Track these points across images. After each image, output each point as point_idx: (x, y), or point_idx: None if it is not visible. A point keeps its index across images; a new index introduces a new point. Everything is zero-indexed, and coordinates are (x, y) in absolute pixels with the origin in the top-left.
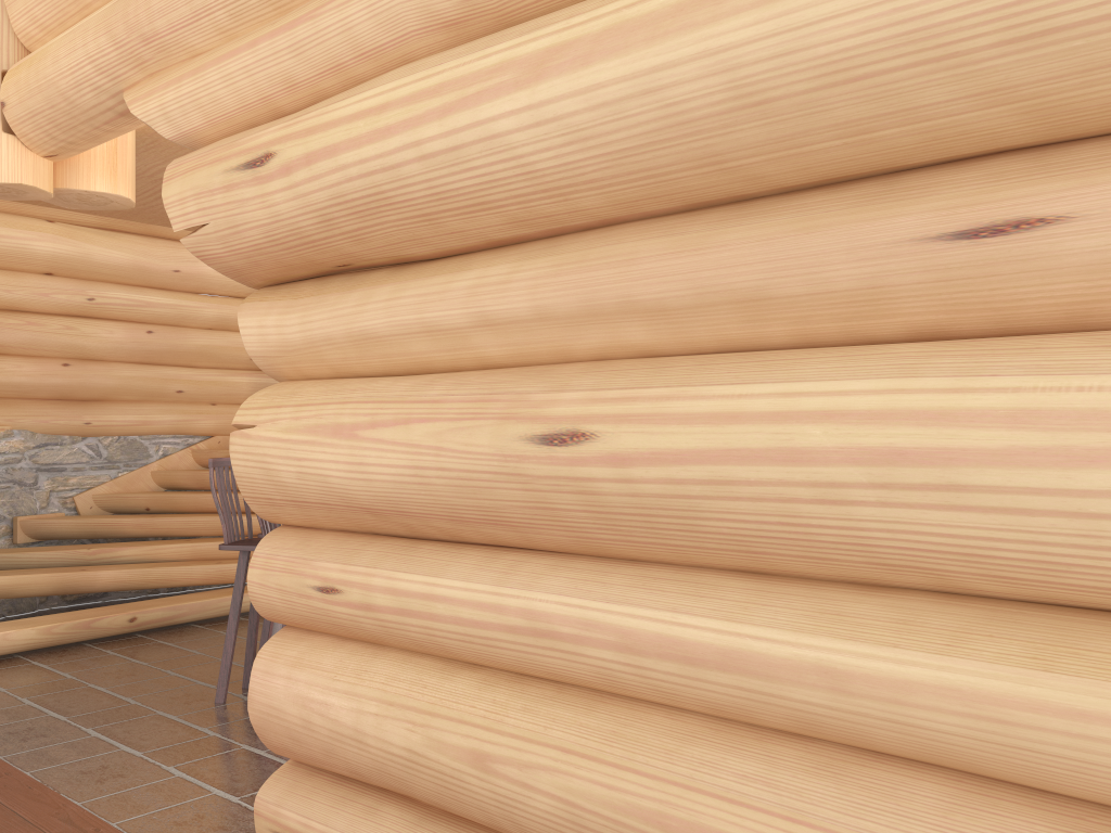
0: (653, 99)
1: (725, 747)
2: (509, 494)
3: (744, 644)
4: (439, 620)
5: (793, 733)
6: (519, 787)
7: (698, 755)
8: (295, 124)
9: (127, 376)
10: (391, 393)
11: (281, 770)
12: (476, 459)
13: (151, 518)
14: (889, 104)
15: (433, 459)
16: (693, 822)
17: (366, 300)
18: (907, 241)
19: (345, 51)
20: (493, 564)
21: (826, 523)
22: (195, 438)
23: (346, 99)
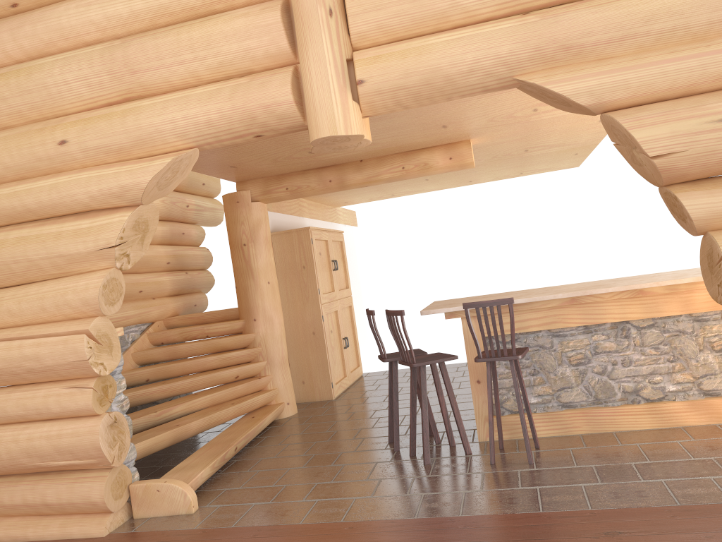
0: None
1: None
2: None
3: None
4: None
5: None
6: None
7: None
8: None
9: None
10: None
11: None
12: None
13: (170, 384)
14: None
15: None
16: None
17: None
18: None
19: None
20: None
21: None
22: (145, 325)
23: None
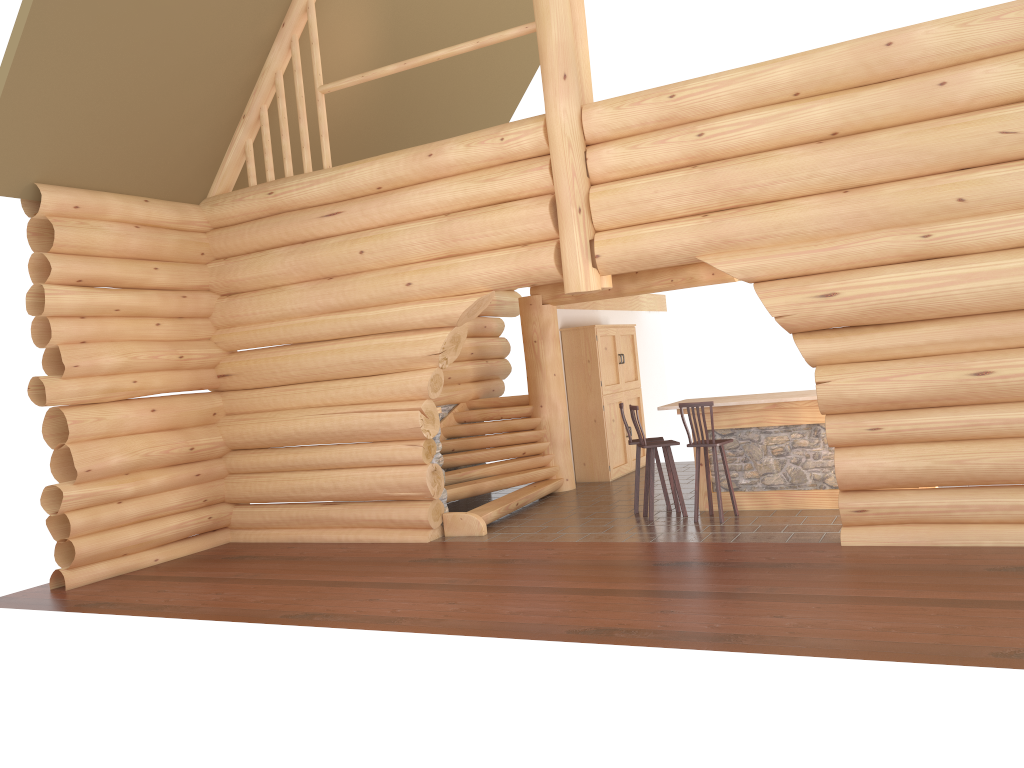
0: (1009, 290)
1: None
2: (960, 390)
3: None
4: (931, 429)
5: None
6: (975, 465)
7: None
8: (845, 283)
9: None
10: (898, 366)
11: (841, 495)
12: (948, 381)
13: (470, 454)
14: None
15: (929, 383)
16: None
17: (872, 338)
18: None
19: (857, 259)
20: (947, 411)
21: None
22: (451, 406)
23: (870, 277)
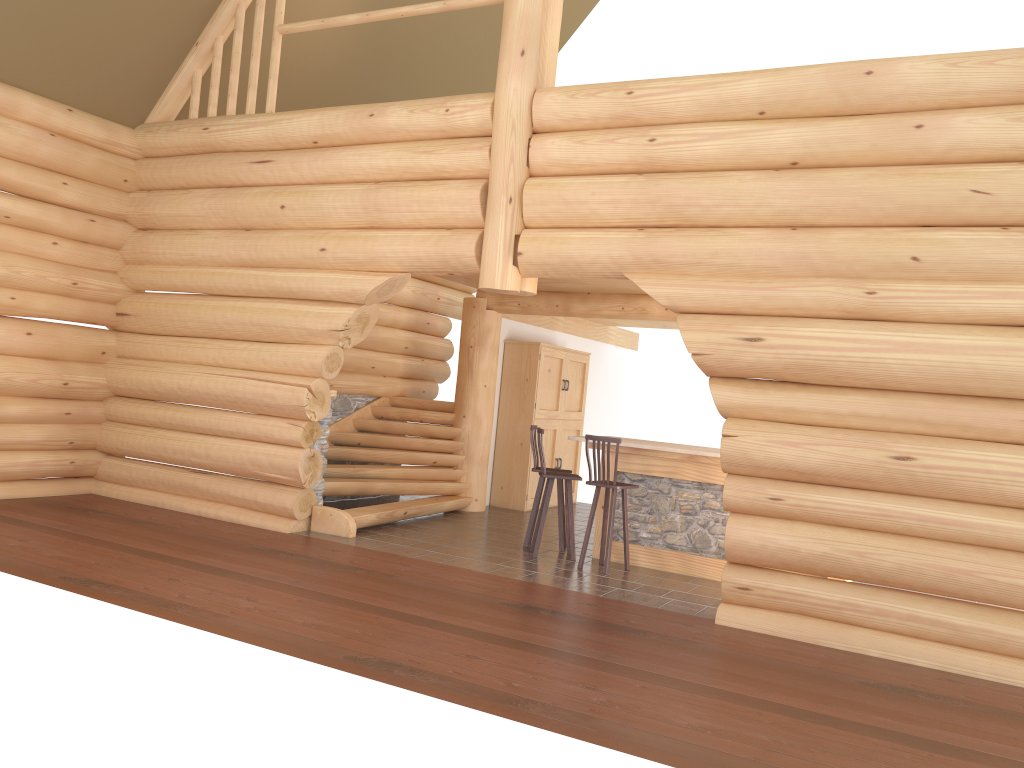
0: (949, 369)
1: (949, 547)
2: (876, 472)
3: (963, 519)
4: (837, 511)
5: (967, 544)
6: (877, 560)
7: (941, 549)
8: (773, 330)
9: (352, 356)
10: (814, 433)
11: (727, 566)
12: (865, 460)
13: (374, 451)
14: (1019, 387)
15: (843, 458)
16: (945, 565)
17: (792, 396)
18: (1017, 420)
19: (792, 305)
20: (858, 493)
21: (993, 488)
22: (371, 398)
23: (801, 327)
